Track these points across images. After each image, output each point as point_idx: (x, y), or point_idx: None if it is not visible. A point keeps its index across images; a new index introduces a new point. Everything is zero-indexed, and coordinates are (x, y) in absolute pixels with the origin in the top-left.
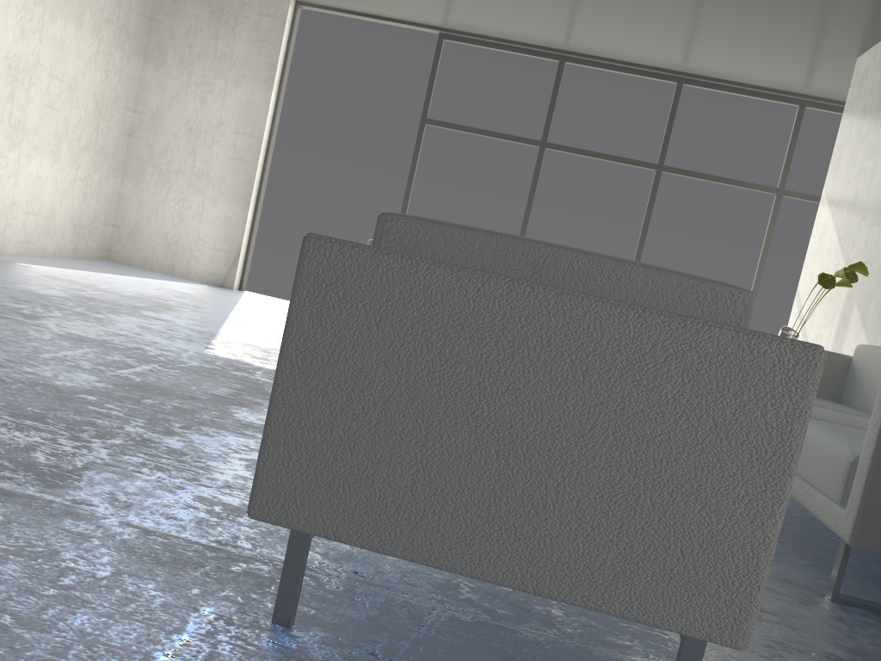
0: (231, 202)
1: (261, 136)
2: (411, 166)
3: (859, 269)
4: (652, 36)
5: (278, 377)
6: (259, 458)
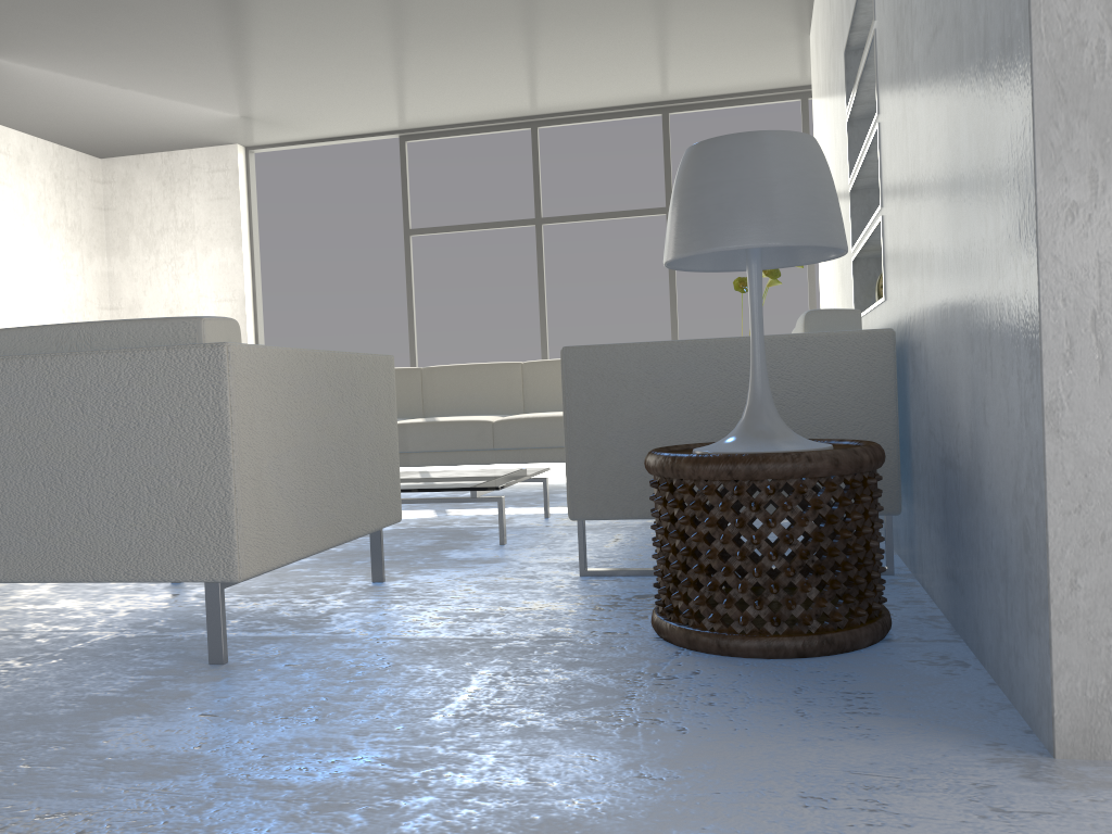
0: None
1: (242, 297)
2: (407, 284)
3: None
4: (599, 76)
5: None
6: None
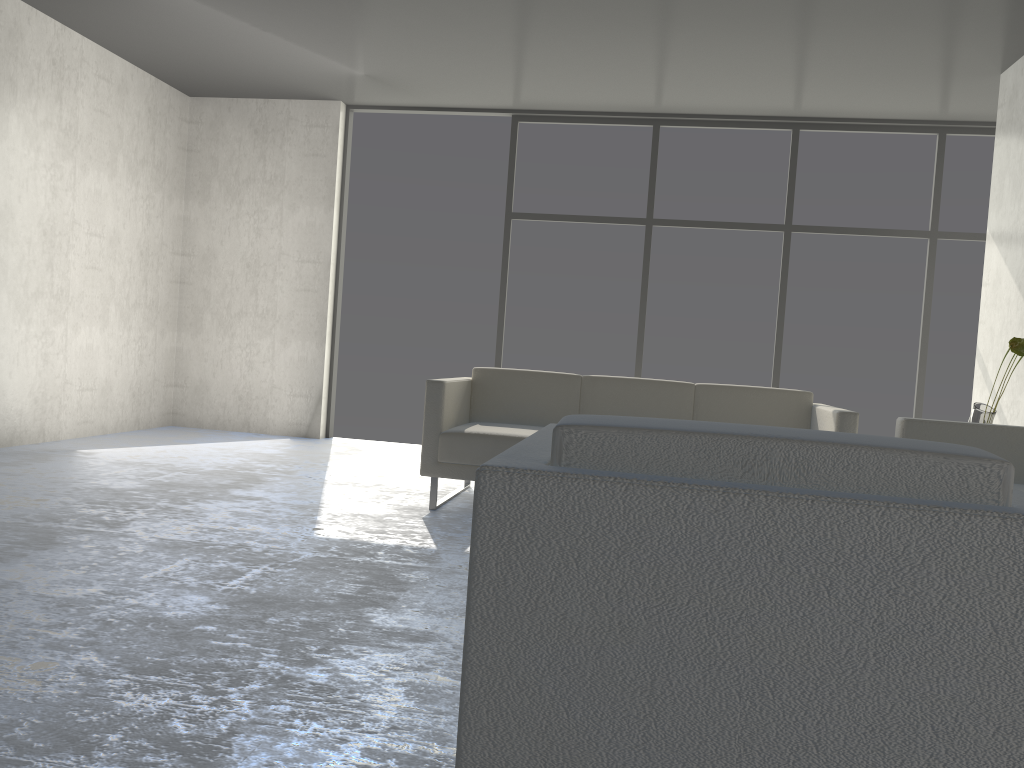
0: (304, 340)
1: (327, 261)
2: (502, 268)
3: None
4: (757, 85)
5: (469, 635)
6: (459, 731)
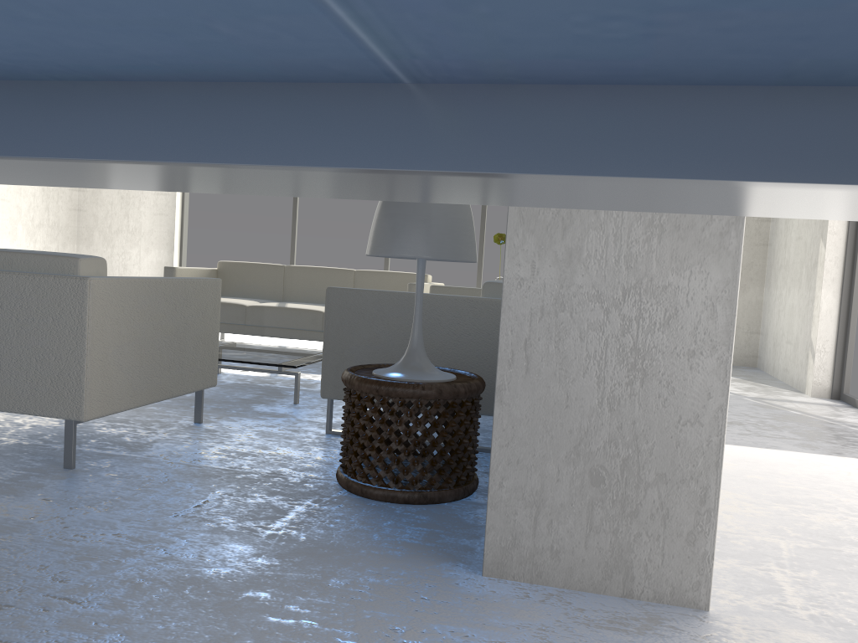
0: (159, 249)
1: (174, 193)
2: (294, 197)
3: None
4: None
5: None
6: None
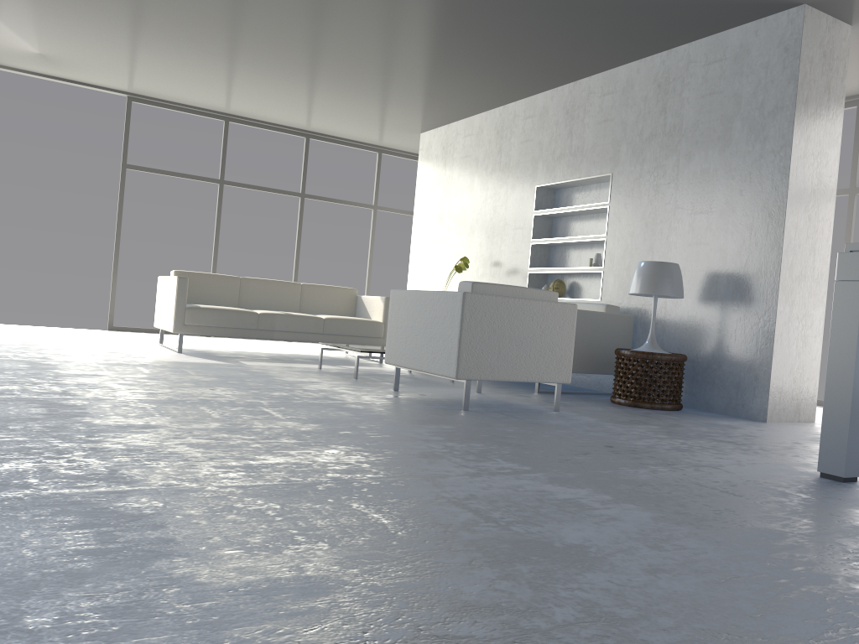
0: None
1: None
2: (119, 202)
3: (465, 260)
4: (303, 113)
5: (461, 335)
6: (458, 360)
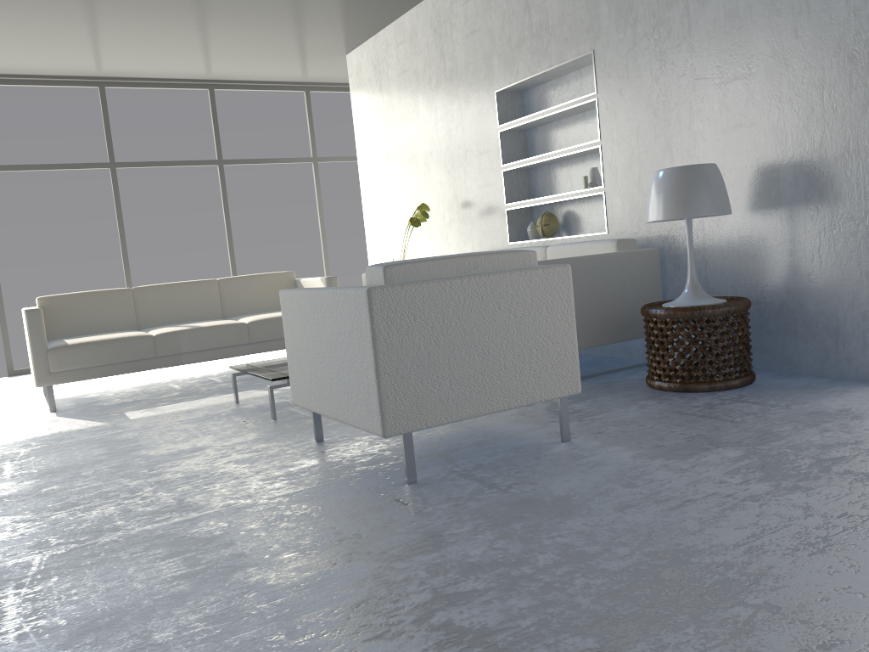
0: None
1: None
2: None
3: (424, 208)
4: (190, 58)
5: (378, 363)
6: (381, 406)
